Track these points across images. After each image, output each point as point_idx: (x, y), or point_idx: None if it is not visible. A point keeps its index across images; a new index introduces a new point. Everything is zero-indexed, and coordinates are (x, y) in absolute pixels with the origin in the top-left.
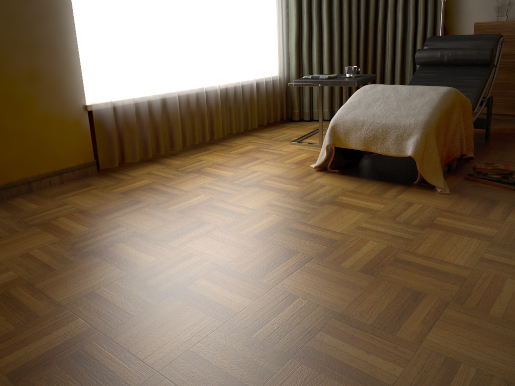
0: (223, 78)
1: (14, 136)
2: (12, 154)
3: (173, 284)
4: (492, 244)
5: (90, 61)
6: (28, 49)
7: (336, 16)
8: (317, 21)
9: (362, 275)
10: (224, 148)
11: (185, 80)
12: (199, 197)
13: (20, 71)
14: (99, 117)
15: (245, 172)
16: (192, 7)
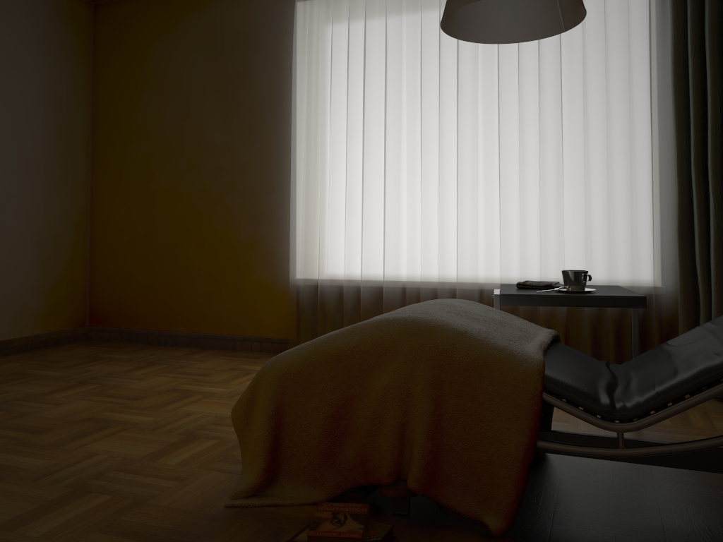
0: (488, 272)
1: (231, 295)
2: (227, 309)
3: (4, 406)
4: None
5: (294, 233)
6: (253, 219)
7: None
8: (713, 181)
9: None
10: None
11: (412, 267)
12: (219, 389)
13: (244, 238)
14: (295, 293)
15: None
16: (437, 172)
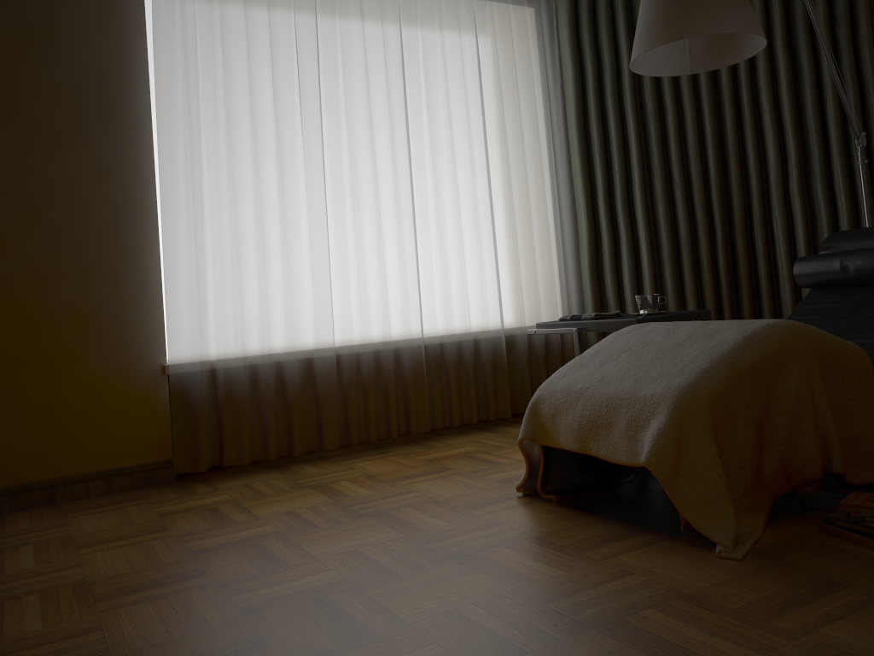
0: (433, 324)
1: (38, 410)
2: (30, 437)
3: None
4: None
5: (173, 294)
6: (79, 278)
7: (662, 211)
8: (626, 222)
9: None
10: (417, 449)
11: (351, 327)
12: (260, 528)
13: (61, 310)
14: (180, 385)
15: (392, 492)
16: (369, 209)
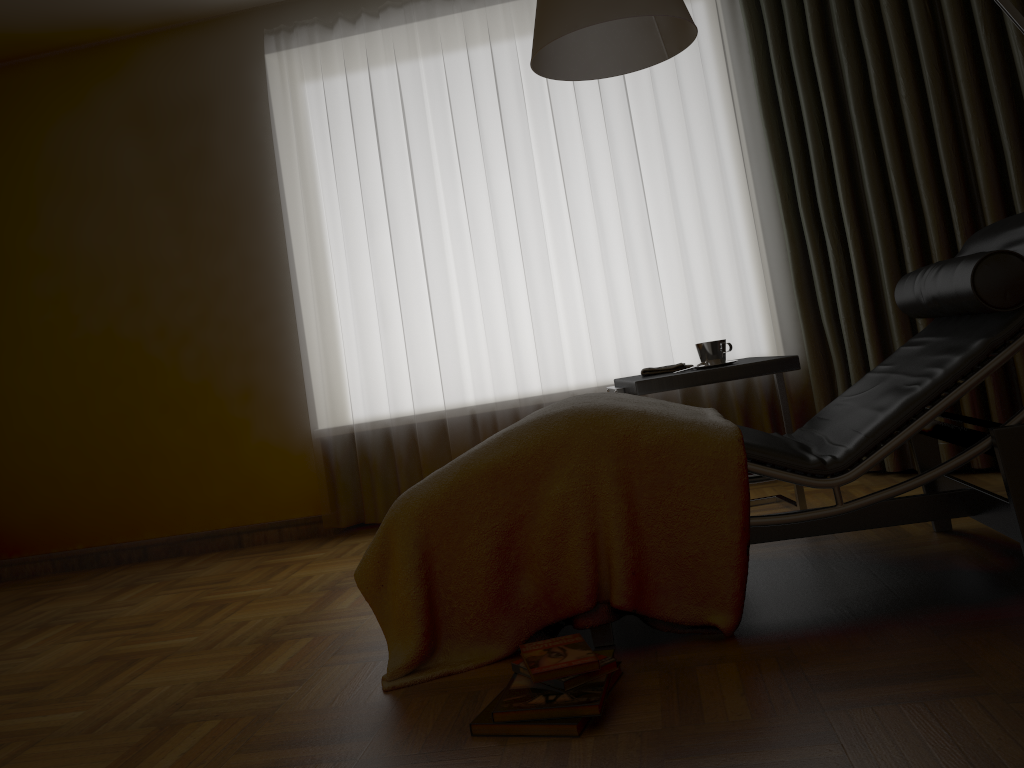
0: (580, 375)
1: (224, 470)
2: (221, 492)
3: None
4: None
5: (308, 367)
6: (243, 358)
7: (870, 200)
8: (827, 221)
9: None
10: None
11: (481, 386)
12: (261, 590)
13: (233, 387)
14: (322, 449)
15: None
16: (495, 258)
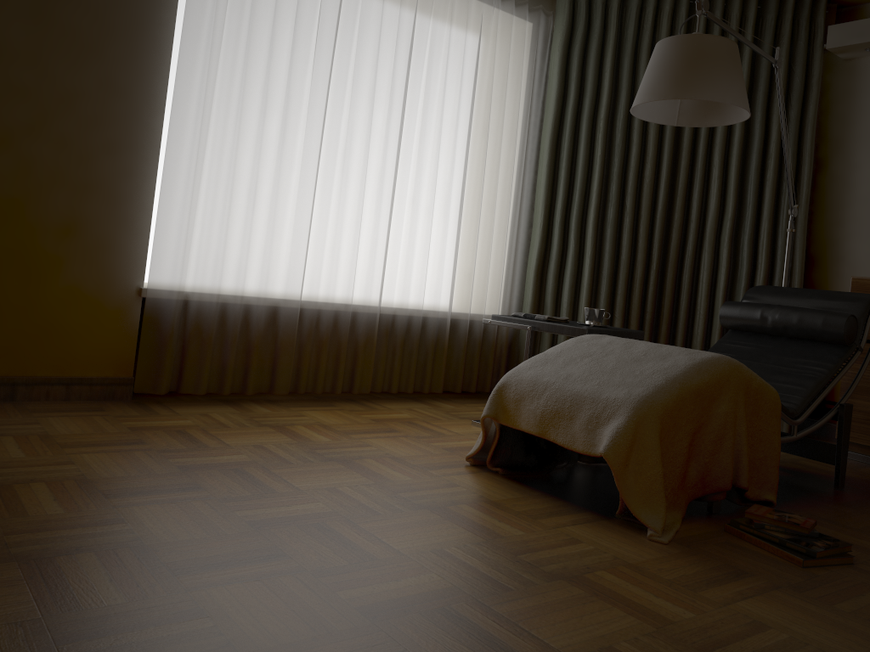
0: (390, 296)
1: (13, 309)
2: (1, 333)
3: (41, 548)
4: (657, 633)
5: (163, 223)
6: (76, 189)
7: (610, 234)
8: (576, 237)
9: (355, 614)
10: (359, 408)
11: (318, 285)
12: (237, 456)
13: (53, 216)
14: (154, 310)
15: (349, 442)
16: (355, 179)
